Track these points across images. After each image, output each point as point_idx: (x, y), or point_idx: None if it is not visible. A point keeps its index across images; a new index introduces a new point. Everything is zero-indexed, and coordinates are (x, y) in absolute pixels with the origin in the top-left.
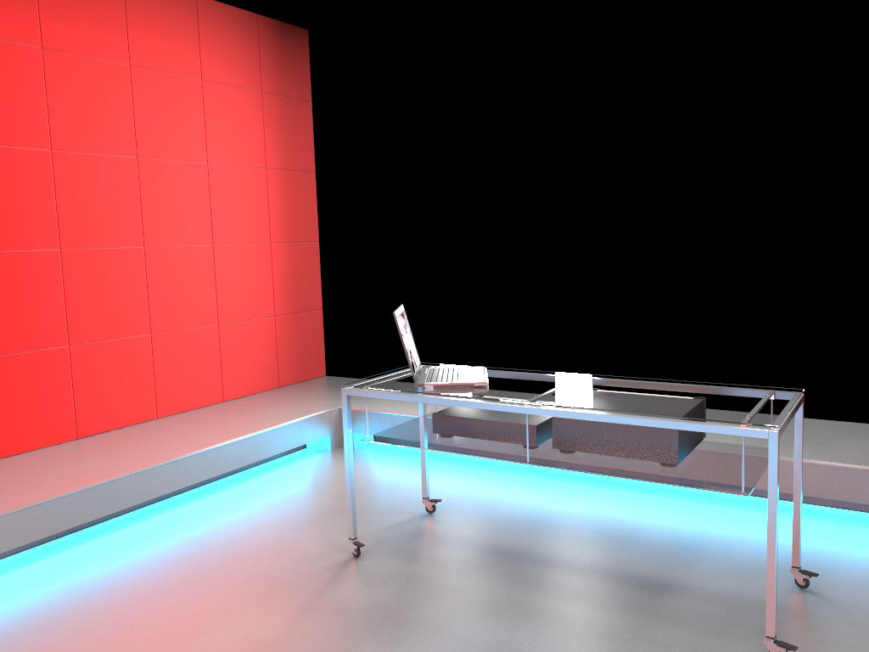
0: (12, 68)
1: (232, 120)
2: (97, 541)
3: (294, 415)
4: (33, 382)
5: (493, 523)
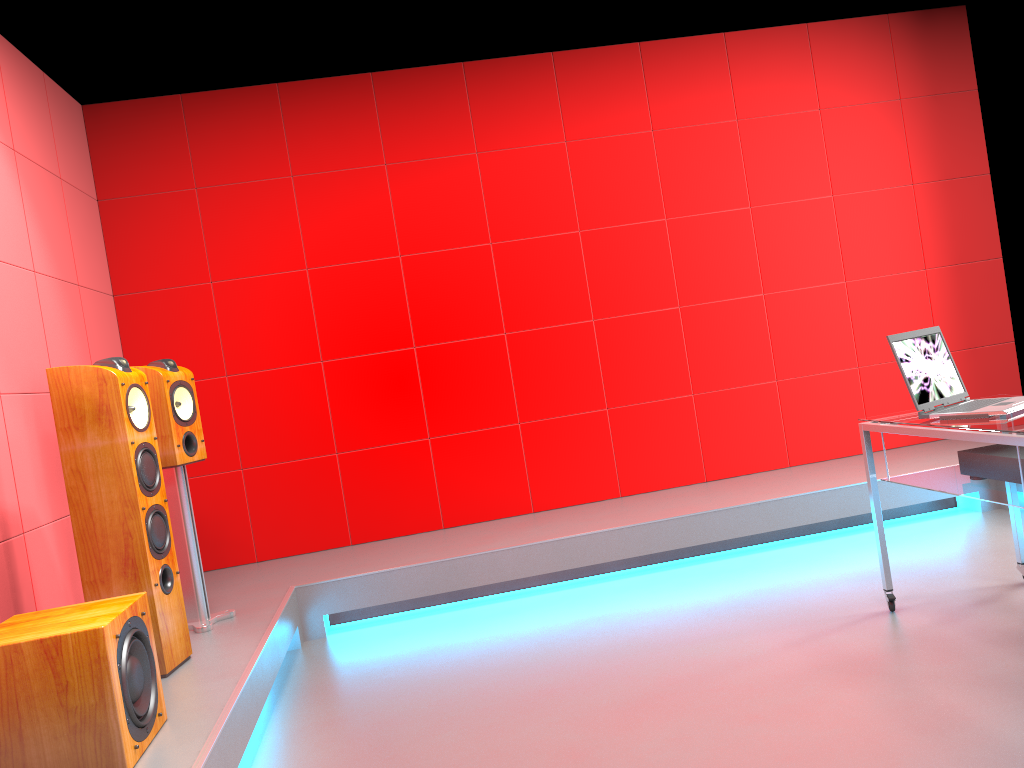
0: (628, 156)
1: (861, 141)
2: (685, 568)
3: (927, 466)
4: (662, 428)
5: None
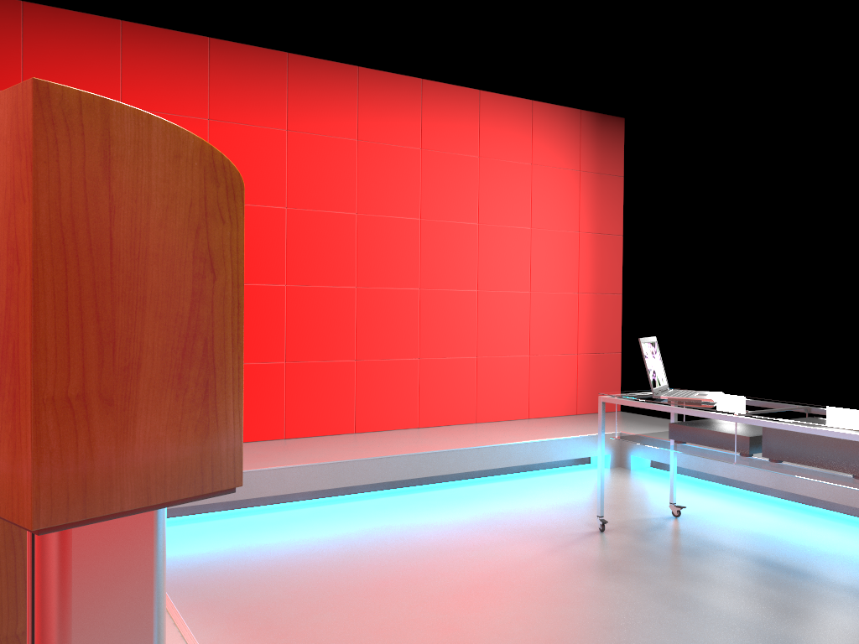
0: (401, 164)
1: (553, 194)
2: (421, 493)
3: (580, 432)
4: (393, 381)
5: (728, 531)
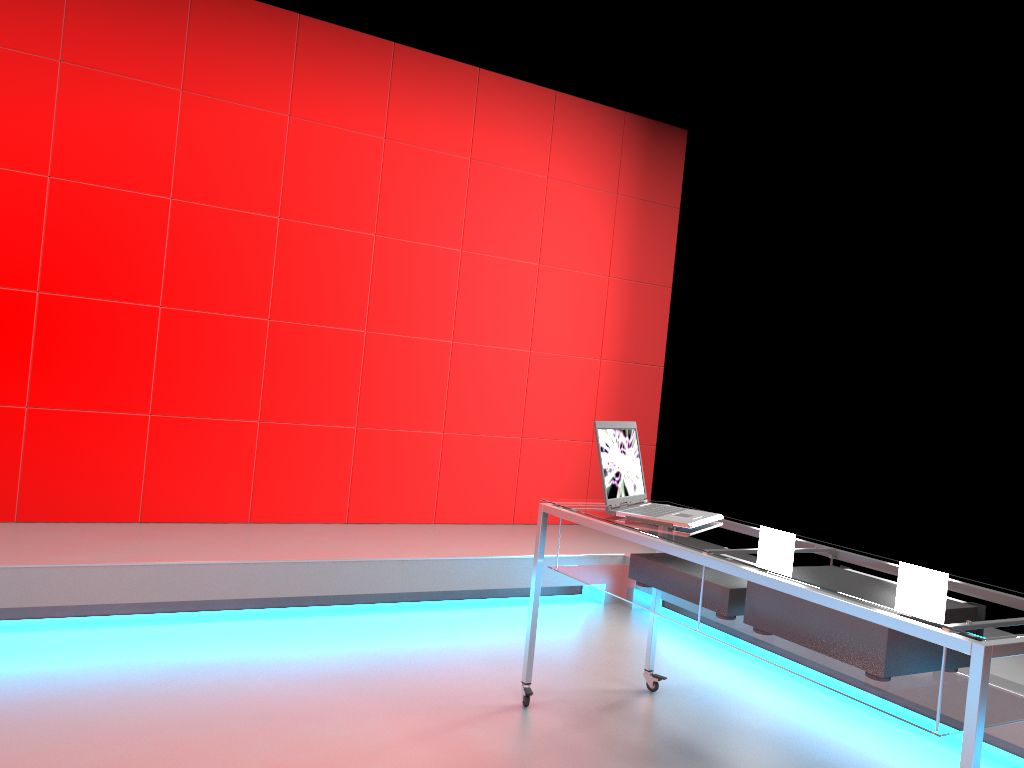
0: (353, 156)
1: (576, 221)
2: (307, 619)
3: (567, 550)
4: (315, 456)
5: (716, 723)
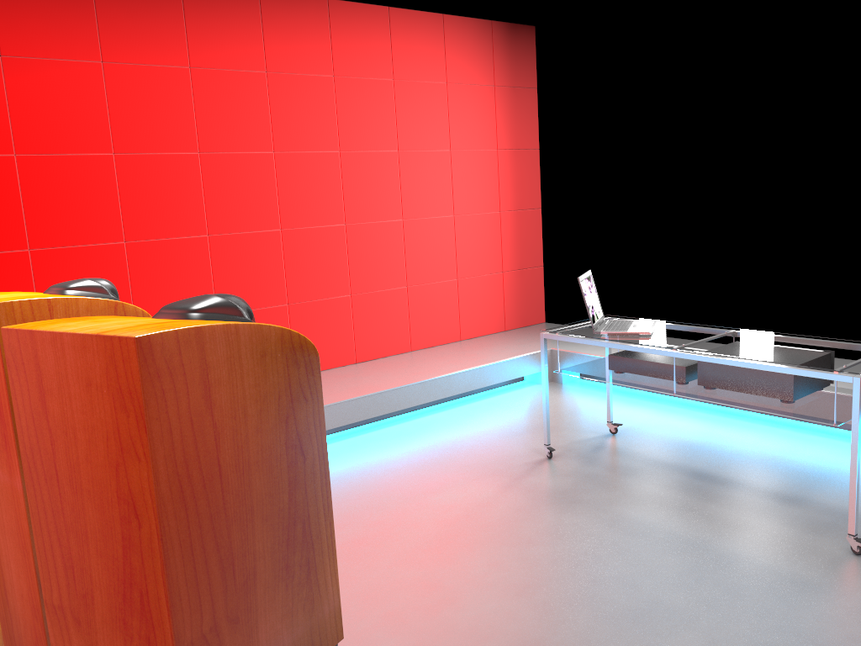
0: (314, 94)
1: (470, 112)
2: (370, 433)
3: (514, 353)
4: (327, 321)
5: (662, 445)
